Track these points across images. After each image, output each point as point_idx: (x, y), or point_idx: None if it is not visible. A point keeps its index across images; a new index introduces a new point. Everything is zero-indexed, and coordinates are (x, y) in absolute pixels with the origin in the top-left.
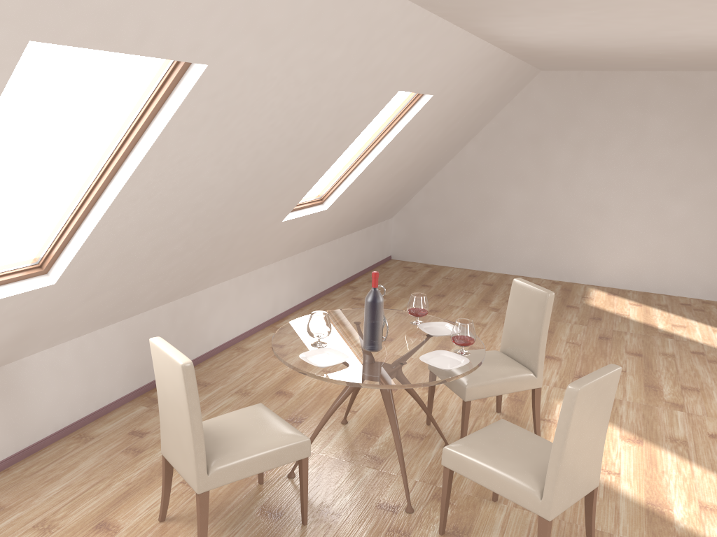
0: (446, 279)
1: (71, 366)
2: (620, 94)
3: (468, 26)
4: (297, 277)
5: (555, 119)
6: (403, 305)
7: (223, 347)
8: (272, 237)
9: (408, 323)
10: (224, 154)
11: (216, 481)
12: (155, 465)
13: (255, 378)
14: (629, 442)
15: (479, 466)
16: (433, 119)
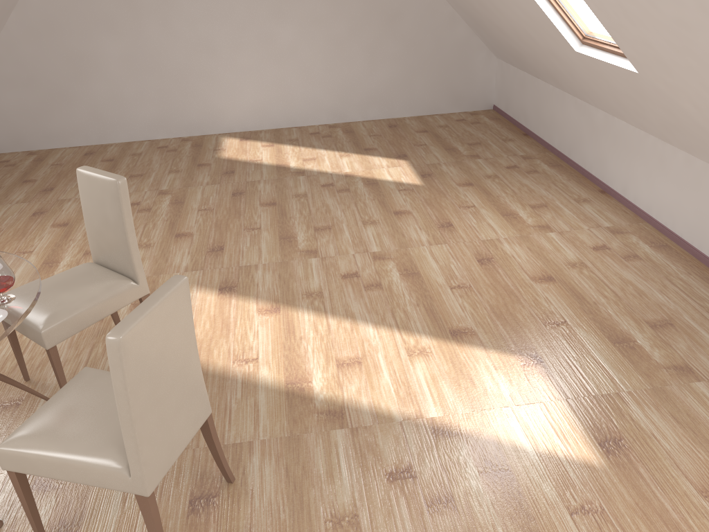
0: (56, 165)
1: None
2: None
3: None
4: None
5: None
6: None
7: None
8: None
9: None
10: None
11: None
12: None
13: None
14: (266, 314)
15: (47, 458)
16: None
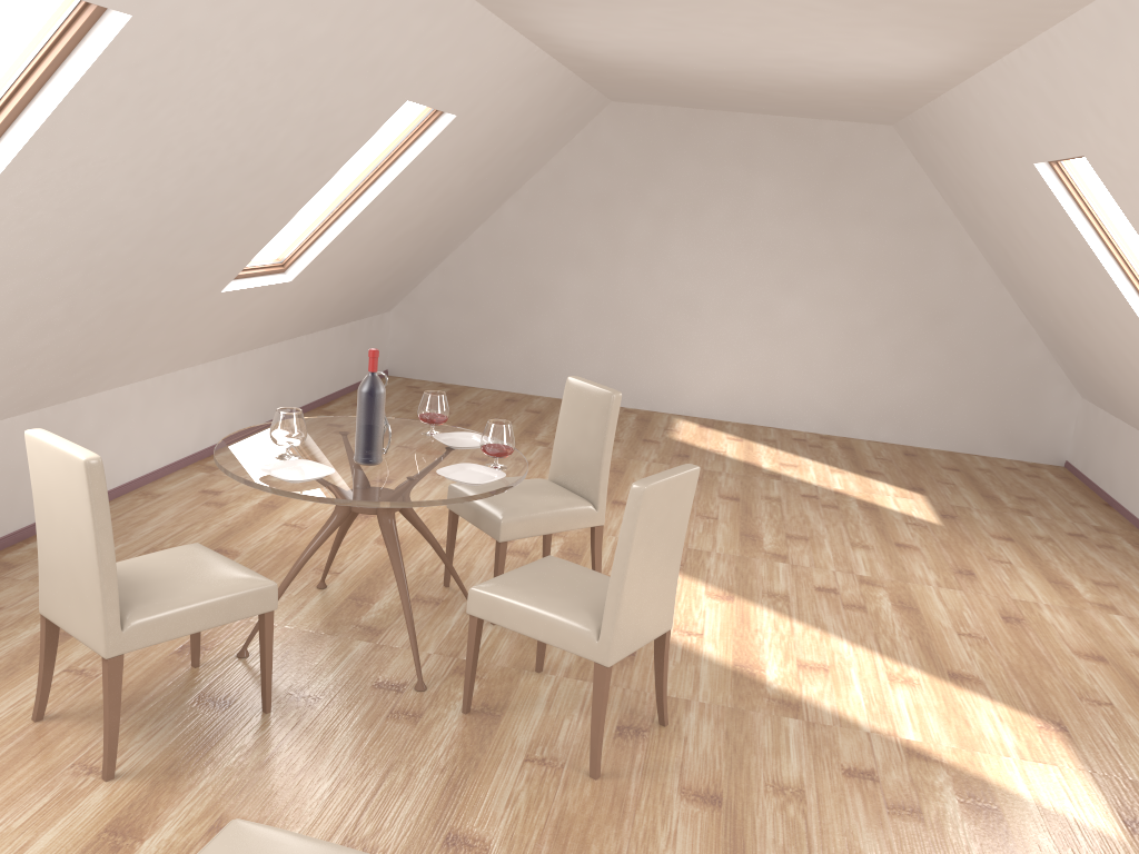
0: (472, 403)
1: None
2: (718, 143)
3: (509, 15)
4: (240, 391)
5: (631, 174)
6: None
7: (120, 491)
8: (205, 317)
9: (419, 434)
10: (143, 163)
11: (135, 640)
12: (18, 650)
13: (176, 533)
14: (716, 599)
15: (519, 607)
16: (456, 155)
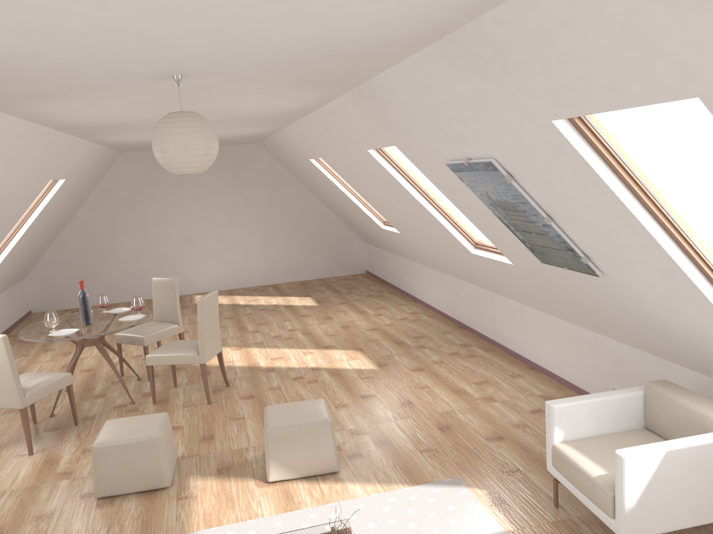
0: None
1: None
2: None
3: (90, 138)
4: None
5: (142, 185)
6: None
7: None
8: None
9: (99, 313)
10: None
11: (30, 400)
12: None
13: None
14: (235, 350)
15: (167, 355)
16: (63, 195)
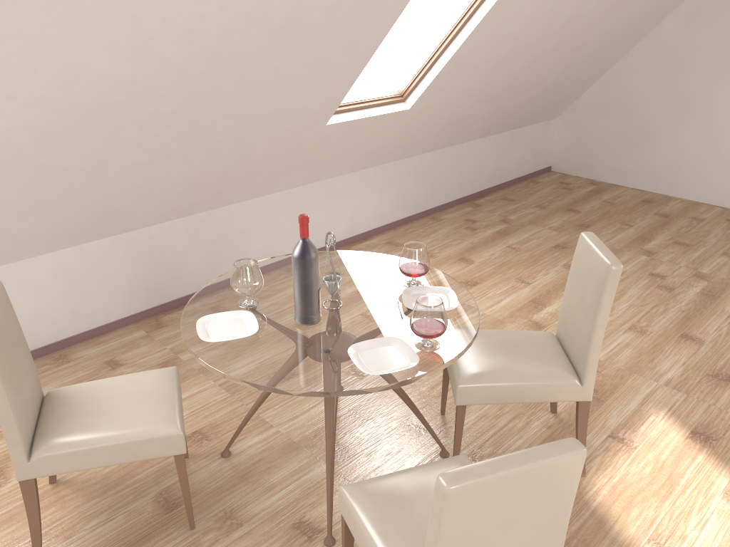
0: (606, 203)
1: (47, 282)
2: None
3: None
4: (390, 191)
5: None
6: (525, 235)
7: None
8: (323, 143)
9: (400, 283)
10: (114, 37)
11: (42, 469)
12: None
13: None
14: None
15: (364, 533)
16: None
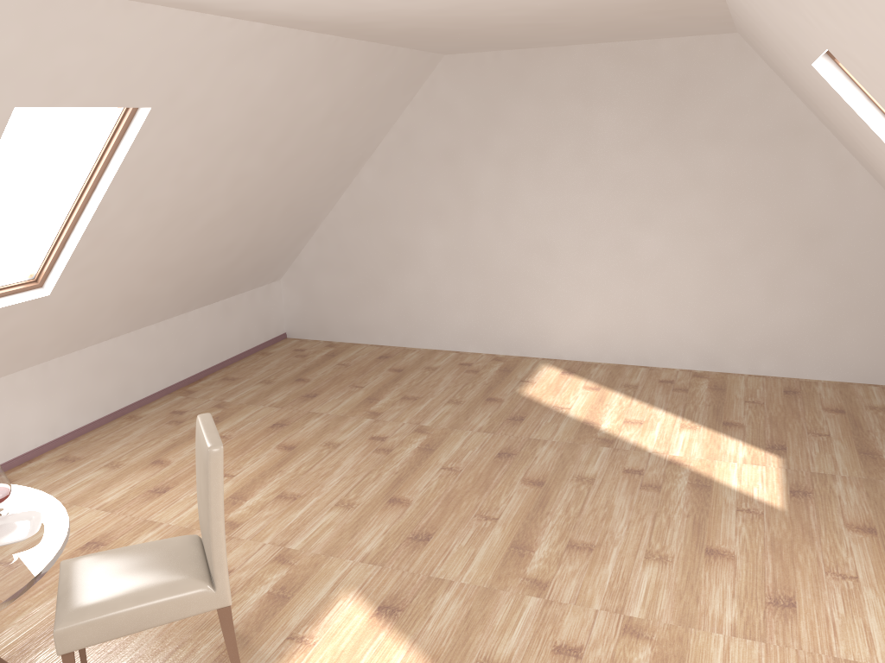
0: (341, 366)
1: None
2: (553, 80)
3: None
4: (60, 394)
5: (472, 125)
6: (240, 418)
7: None
8: None
9: None
10: None
11: None
12: None
13: None
14: None
15: None
16: (208, 143)
